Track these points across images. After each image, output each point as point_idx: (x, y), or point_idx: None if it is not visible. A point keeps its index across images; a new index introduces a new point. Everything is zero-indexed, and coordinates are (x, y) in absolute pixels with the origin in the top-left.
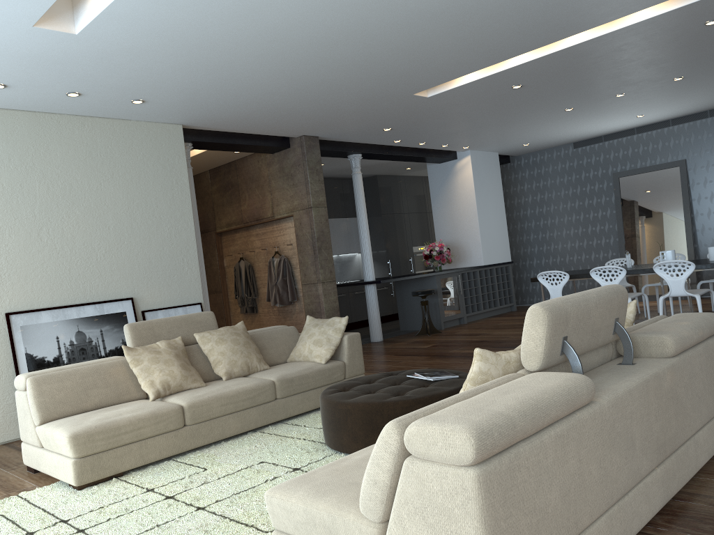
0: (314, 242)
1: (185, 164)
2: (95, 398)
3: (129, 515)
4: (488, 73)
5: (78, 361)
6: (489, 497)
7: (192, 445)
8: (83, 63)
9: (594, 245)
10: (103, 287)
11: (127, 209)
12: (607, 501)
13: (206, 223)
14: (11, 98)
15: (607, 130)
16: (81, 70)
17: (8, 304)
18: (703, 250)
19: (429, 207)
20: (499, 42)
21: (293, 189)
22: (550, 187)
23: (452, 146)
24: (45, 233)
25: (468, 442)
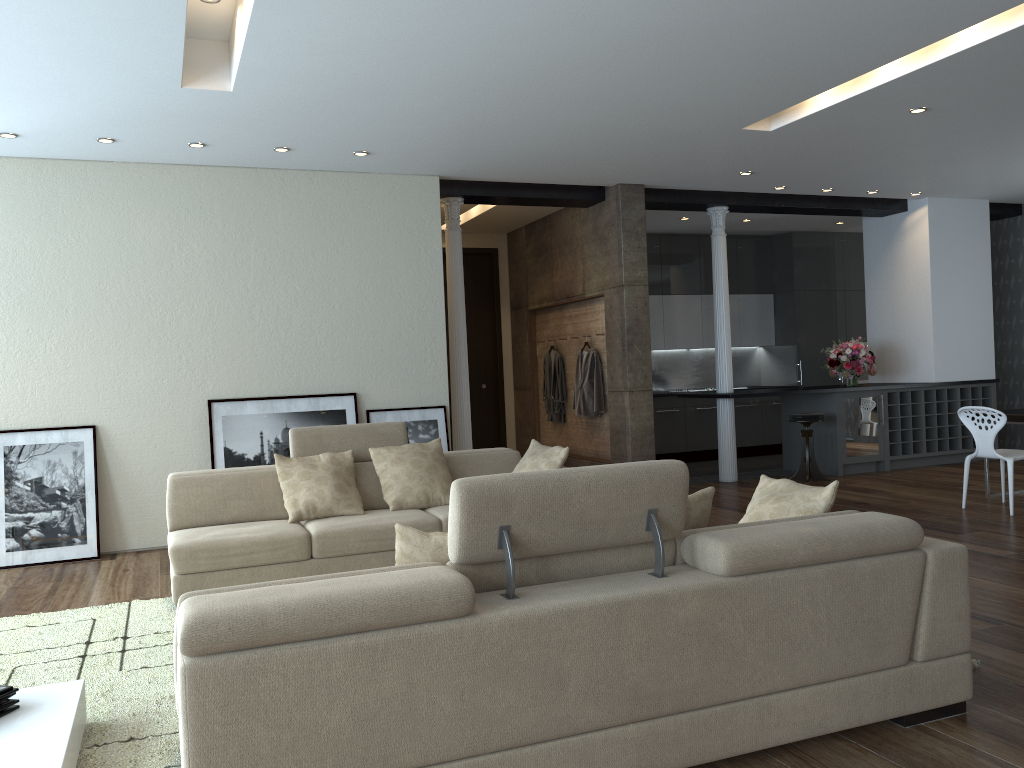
0: (624, 334)
1: (439, 226)
2: (234, 510)
3: None
4: (847, 95)
5: None
6: (197, 695)
7: None
8: (264, 118)
9: None
10: (321, 378)
11: (358, 284)
12: (472, 744)
13: (519, 296)
14: (220, 156)
15: None
16: (268, 125)
17: (212, 390)
18: None
19: None
20: (817, 55)
21: (605, 258)
22: None
23: (887, 193)
24: (258, 310)
25: (181, 630)
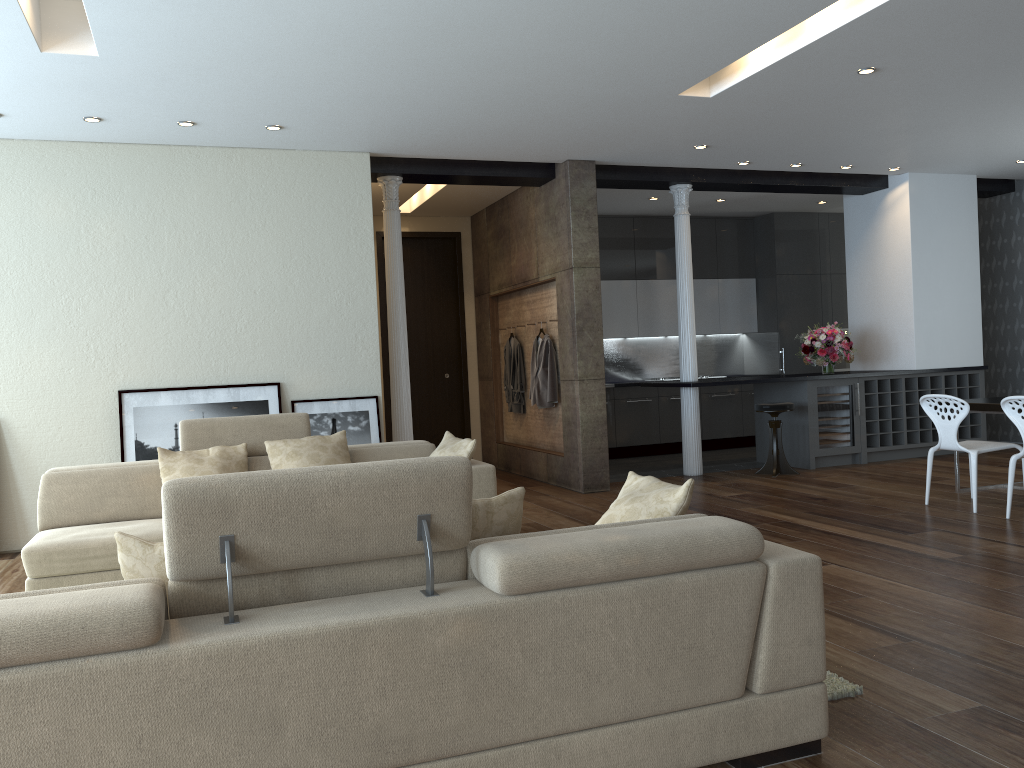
0: (573, 319)
1: (370, 206)
2: (111, 508)
3: None
4: (782, 54)
5: None
6: None
7: None
8: (150, 88)
9: None
10: (242, 367)
11: (281, 267)
12: None
13: (482, 282)
14: (124, 132)
15: None
16: (158, 95)
17: (122, 380)
18: None
19: None
20: (731, 5)
21: (556, 239)
22: None
23: (863, 168)
24: (172, 296)
25: None
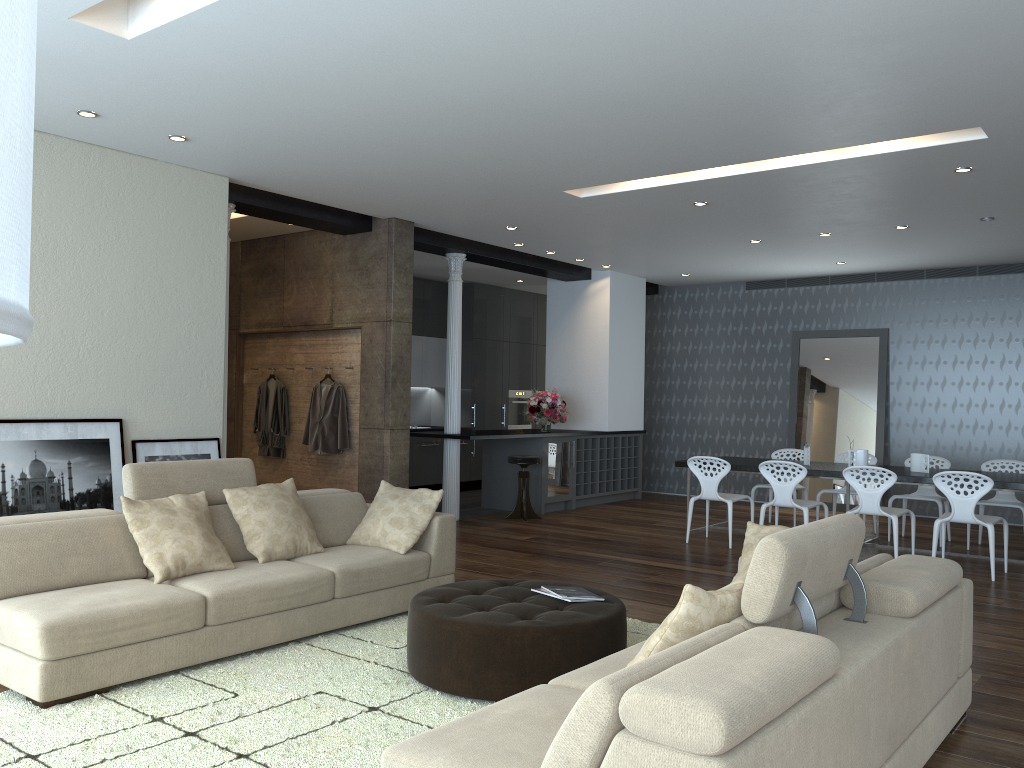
0: (388, 370)
1: (226, 234)
2: (74, 570)
3: (134, 757)
4: (669, 181)
5: (29, 505)
6: None
7: (211, 655)
8: (120, 77)
9: (755, 424)
10: (81, 398)
11: (132, 288)
12: None
13: None
14: None
15: (794, 273)
16: (114, 85)
17: None
18: (896, 451)
19: (538, 338)
20: (698, 147)
21: (367, 290)
22: (707, 337)
23: (588, 262)
24: None
25: (717, 725)
